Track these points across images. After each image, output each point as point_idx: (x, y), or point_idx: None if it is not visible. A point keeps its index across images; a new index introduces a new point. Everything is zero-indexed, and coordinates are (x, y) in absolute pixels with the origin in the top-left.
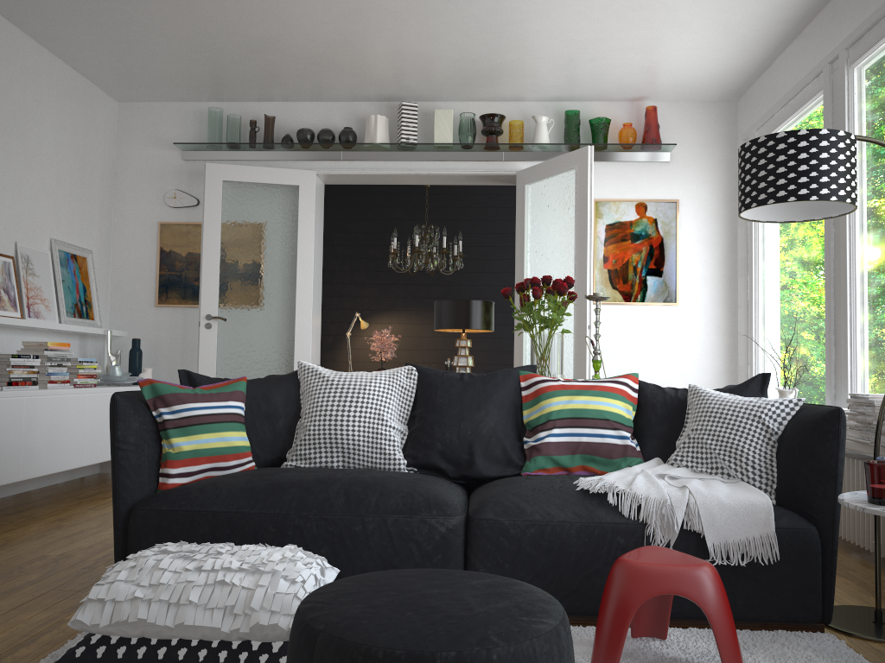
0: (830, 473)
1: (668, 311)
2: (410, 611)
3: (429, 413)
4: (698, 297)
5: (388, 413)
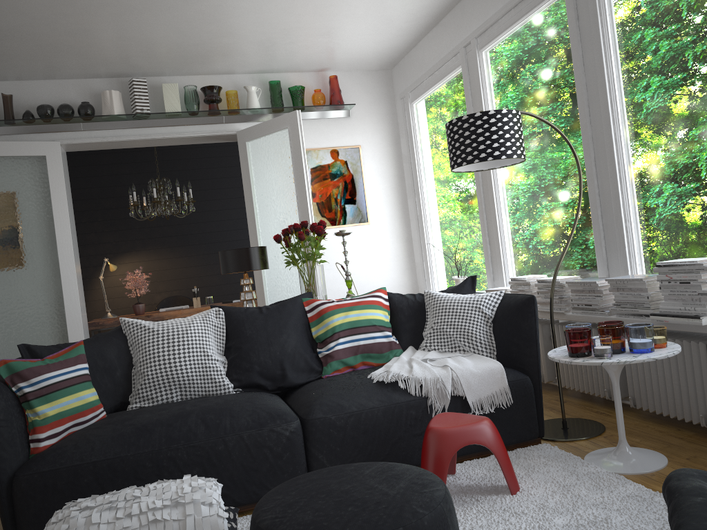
0: (533, 339)
1: (363, 229)
2: (349, 506)
3: (243, 343)
4: (383, 216)
5: (210, 349)
